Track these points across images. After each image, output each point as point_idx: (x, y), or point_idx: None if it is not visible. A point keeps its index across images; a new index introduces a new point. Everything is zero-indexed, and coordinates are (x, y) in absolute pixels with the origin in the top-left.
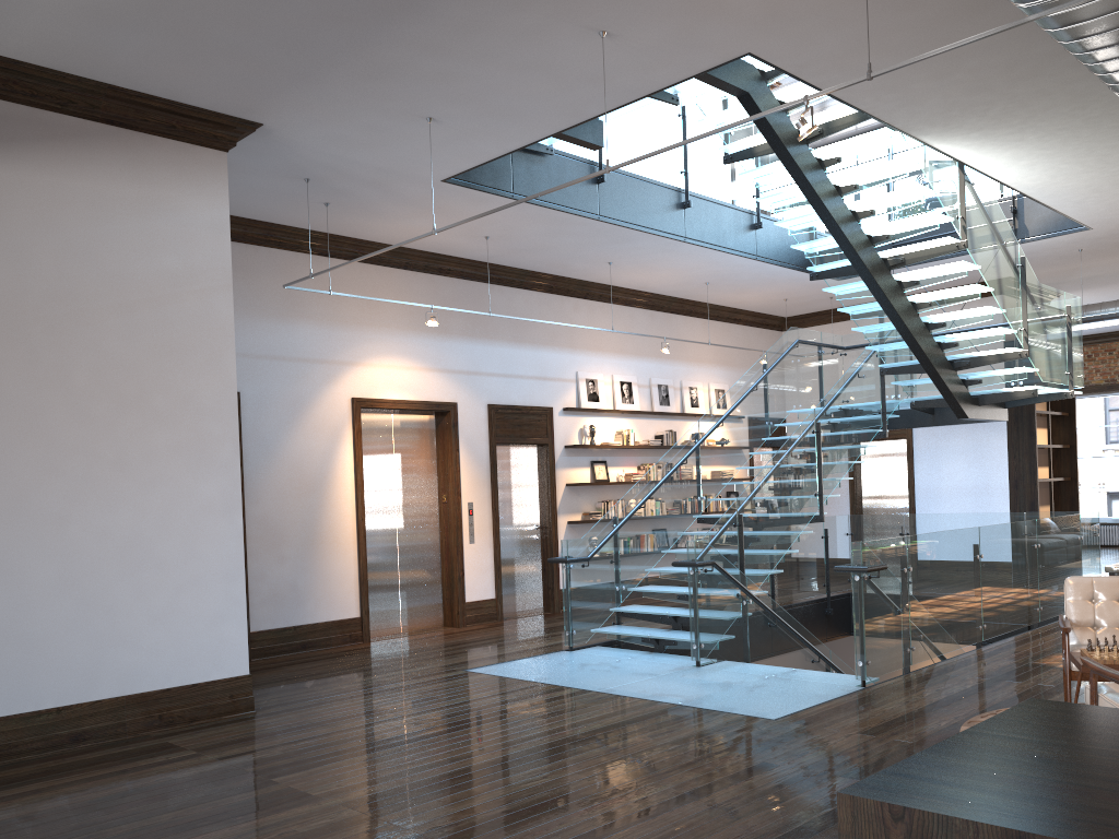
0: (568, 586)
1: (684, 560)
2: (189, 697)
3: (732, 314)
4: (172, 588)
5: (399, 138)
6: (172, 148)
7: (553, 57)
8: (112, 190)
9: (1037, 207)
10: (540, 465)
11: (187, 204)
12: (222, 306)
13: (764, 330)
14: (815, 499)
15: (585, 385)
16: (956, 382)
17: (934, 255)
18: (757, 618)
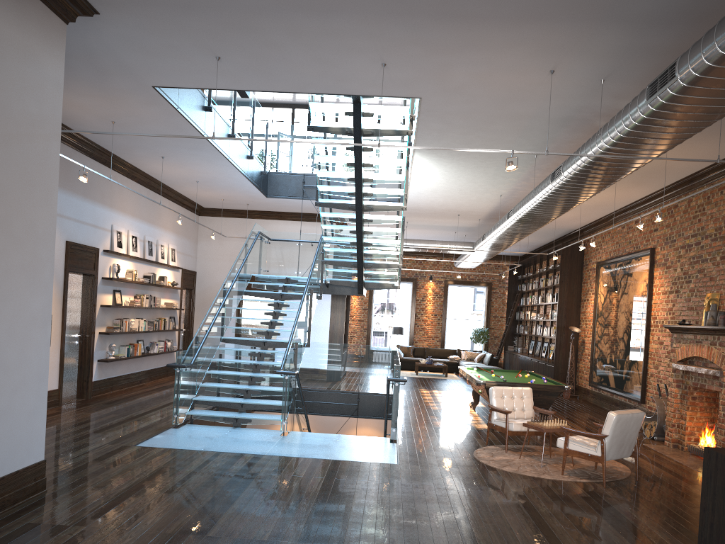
0: (180, 383)
1: (280, 370)
2: (14, 483)
3: (183, 200)
4: (11, 389)
5: (176, 57)
6: (40, 8)
7: (342, 62)
8: (5, 31)
9: (382, 186)
10: (85, 290)
11: (44, 60)
12: (54, 151)
13: (192, 213)
14: (307, 334)
15: (116, 235)
16: (364, 275)
17: (389, 209)
18: (297, 405)
